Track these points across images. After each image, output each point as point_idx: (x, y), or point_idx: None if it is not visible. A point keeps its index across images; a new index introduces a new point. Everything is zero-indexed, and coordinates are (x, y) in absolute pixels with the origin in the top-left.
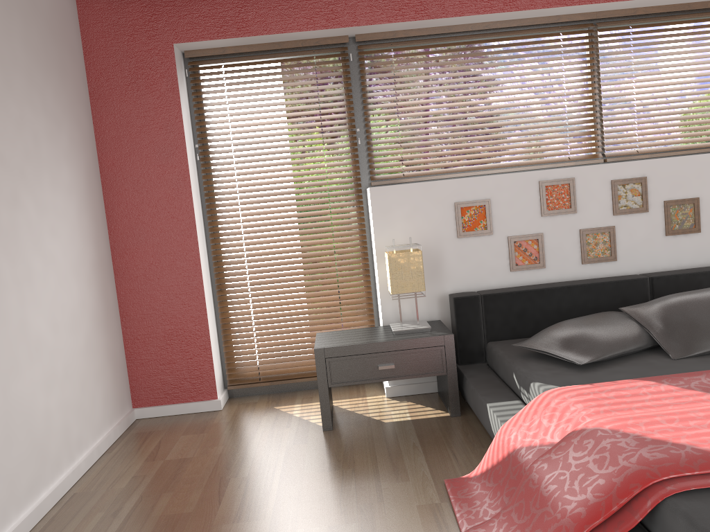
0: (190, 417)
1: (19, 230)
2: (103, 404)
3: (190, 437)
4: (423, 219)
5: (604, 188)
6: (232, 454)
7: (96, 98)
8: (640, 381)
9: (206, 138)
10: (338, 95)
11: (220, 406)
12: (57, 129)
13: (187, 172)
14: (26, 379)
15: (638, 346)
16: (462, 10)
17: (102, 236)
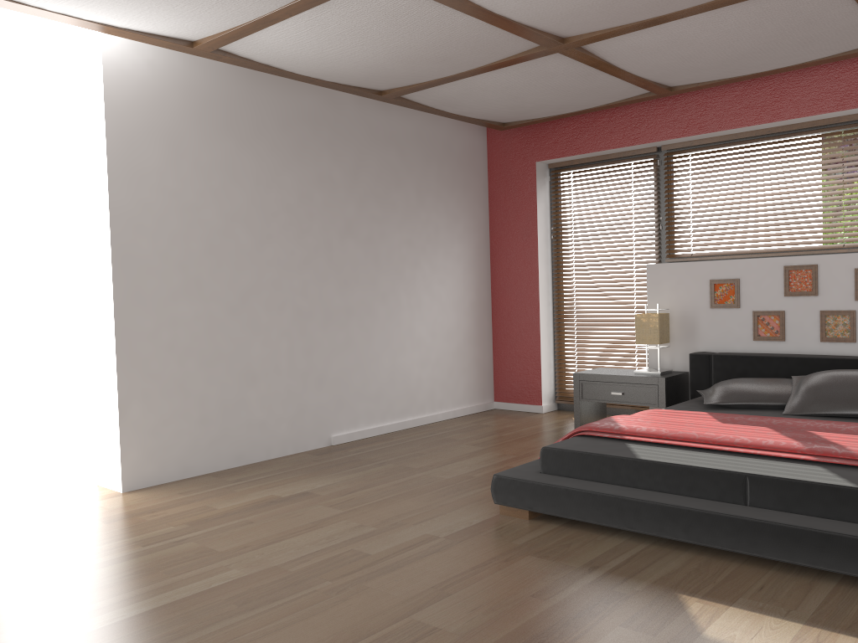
0: (521, 413)
1: (416, 279)
2: (465, 389)
3: (506, 419)
4: (684, 291)
5: (847, 275)
6: (512, 428)
7: (491, 198)
8: (702, 412)
9: (559, 223)
10: (650, 191)
11: (542, 410)
12: (454, 222)
13: (536, 247)
14: (408, 357)
15: (771, 402)
16: (735, 124)
17: (484, 286)
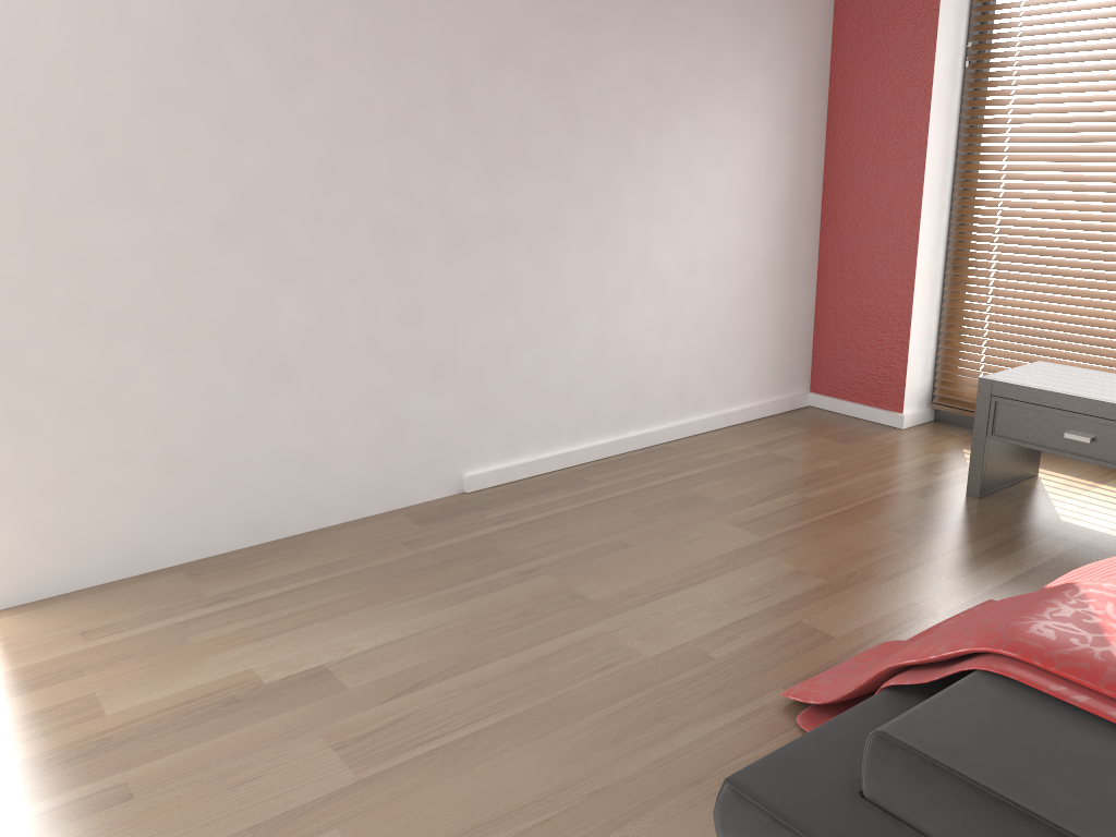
0: (859, 424)
1: (660, 156)
2: (753, 372)
3: (825, 442)
4: None
5: None
6: (832, 474)
7: None
8: None
9: (986, 32)
10: None
11: (901, 423)
12: (755, 31)
13: (929, 87)
14: (635, 316)
15: None
16: None
17: (809, 168)
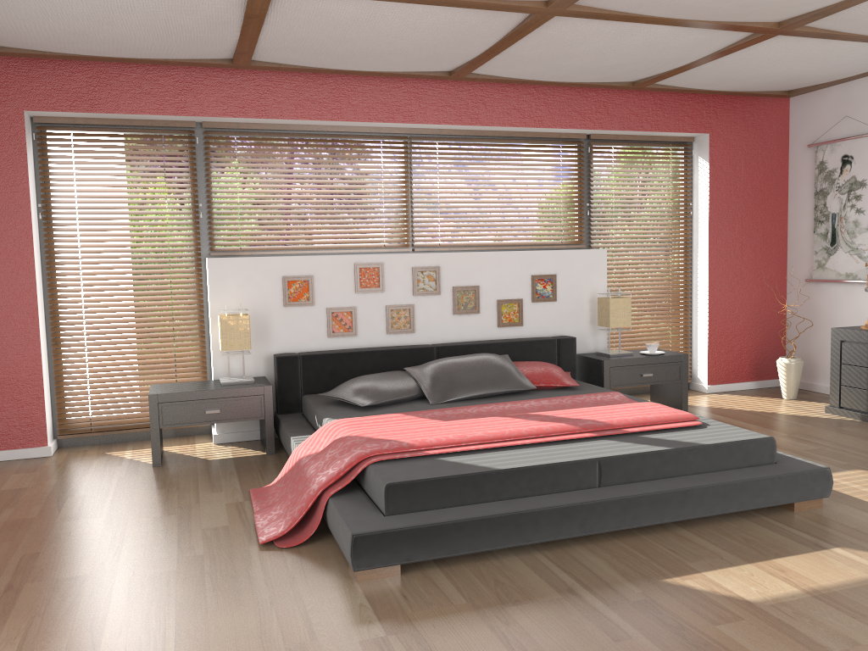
0: (19, 462)
1: None
2: None
3: (22, 475)
4: (254, 288)
5: (407, 273)
6: (67, 484)
7: None
8: (395, 414)
9: (50, 198)
10: (184, 172)
11: (50, 452)
12: None
13: (30, 230)
14: None
15: (410, 395)
16: (297, 115)
17: None
